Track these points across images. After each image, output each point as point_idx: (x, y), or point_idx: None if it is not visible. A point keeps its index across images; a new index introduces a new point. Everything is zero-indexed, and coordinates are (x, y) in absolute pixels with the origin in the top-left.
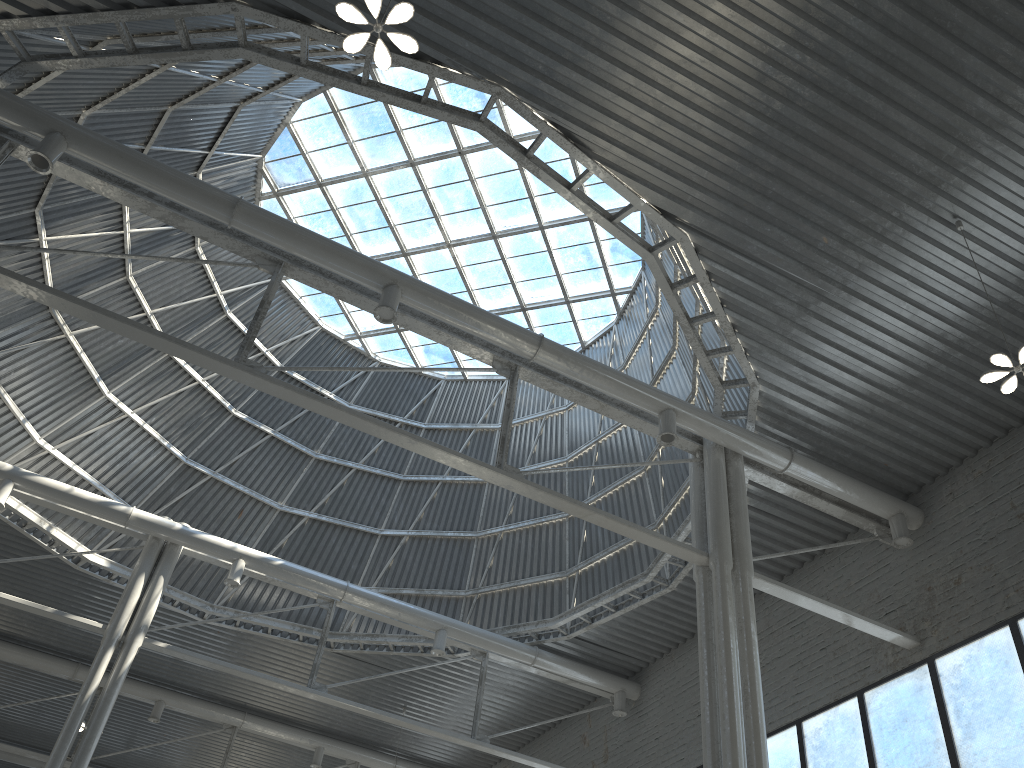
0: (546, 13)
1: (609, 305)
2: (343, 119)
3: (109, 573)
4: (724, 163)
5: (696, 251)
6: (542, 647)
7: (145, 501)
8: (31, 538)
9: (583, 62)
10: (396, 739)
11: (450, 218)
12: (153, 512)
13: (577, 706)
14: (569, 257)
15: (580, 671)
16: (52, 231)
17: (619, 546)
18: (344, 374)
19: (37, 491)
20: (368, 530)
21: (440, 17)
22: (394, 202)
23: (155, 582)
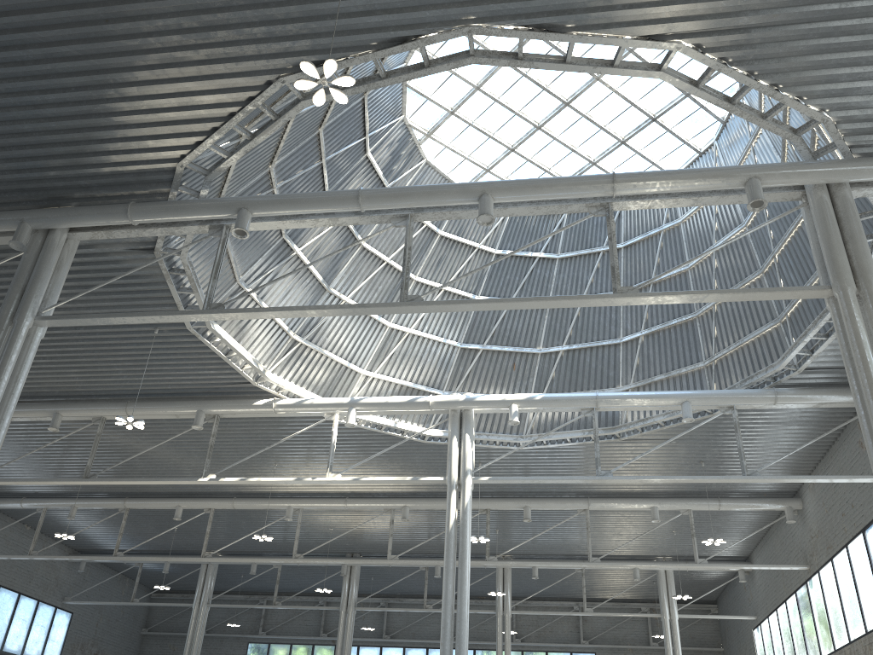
0: None
1: (726, 78)
2: None
3: (446, 438)
4: None
5: (698, 48)
6: (783, 385)
7: (447, 383)
8: (389, 434)
9: None
10: (711, 485)
11: (556, 83)
12: (456, 388)
13: (846, 419)
14: None
15: (822, 394)
16: (300, 243)
17: (810, 283)
18: (544, 234)
19: (370, 408)
20: (610, 343)
21: (400, 7)
22: (509, 95)
23: (464, 439)
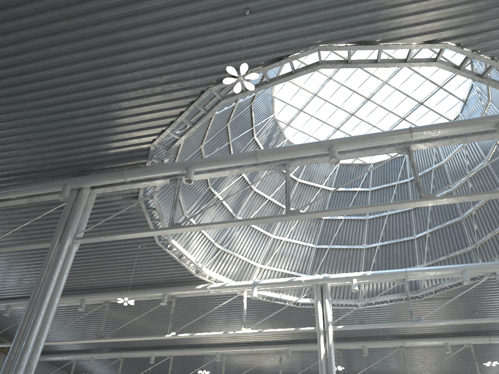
0: (314, 7)
1: None
2: (292, 80)
3: (312, 304)
4: (440, 2)
5: (458, 45)
6: None
7: (309, 270)
8: (276, 302)
9: (343, 12)
10: (482, 326)
11: (361, 88)
12: (315, 272)
13: None
14: (427, 67)
15: None
16: (219, 190)
17: None
18: (360, 177)
19: (265, 286)
20: (408, 239)
21: (277, 39)
22: (334, 97)
23: (325, 302)
